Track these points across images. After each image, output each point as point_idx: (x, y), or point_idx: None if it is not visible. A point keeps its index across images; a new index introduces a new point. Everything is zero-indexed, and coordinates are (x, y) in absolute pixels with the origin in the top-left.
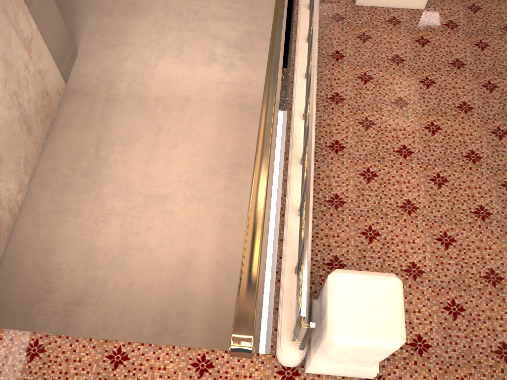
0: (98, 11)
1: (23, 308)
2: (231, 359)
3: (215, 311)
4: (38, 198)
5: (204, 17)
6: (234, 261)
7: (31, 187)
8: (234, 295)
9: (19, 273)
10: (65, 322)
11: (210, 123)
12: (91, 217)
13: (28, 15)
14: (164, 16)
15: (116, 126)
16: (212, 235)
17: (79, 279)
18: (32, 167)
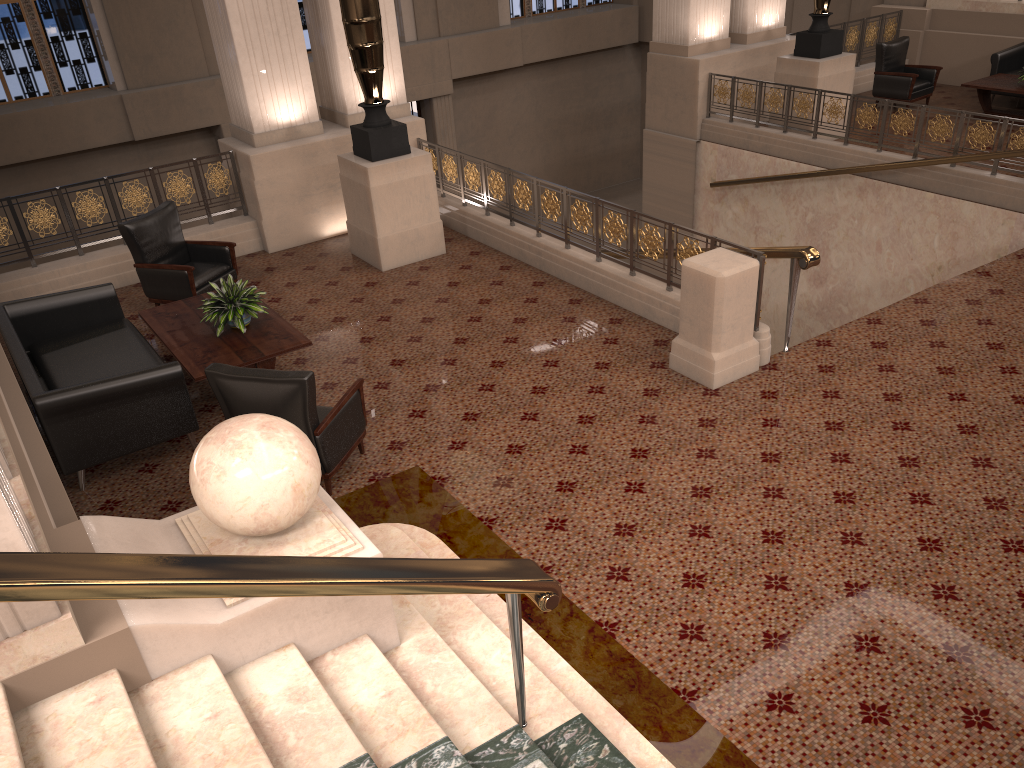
0: None
1: None
2: None
3: None
4: None
5: None
6: None
7: None
8: None
9: None
10: None
11: None
12: None
13: None
14: None
15: None
16: None
17: None
18: None
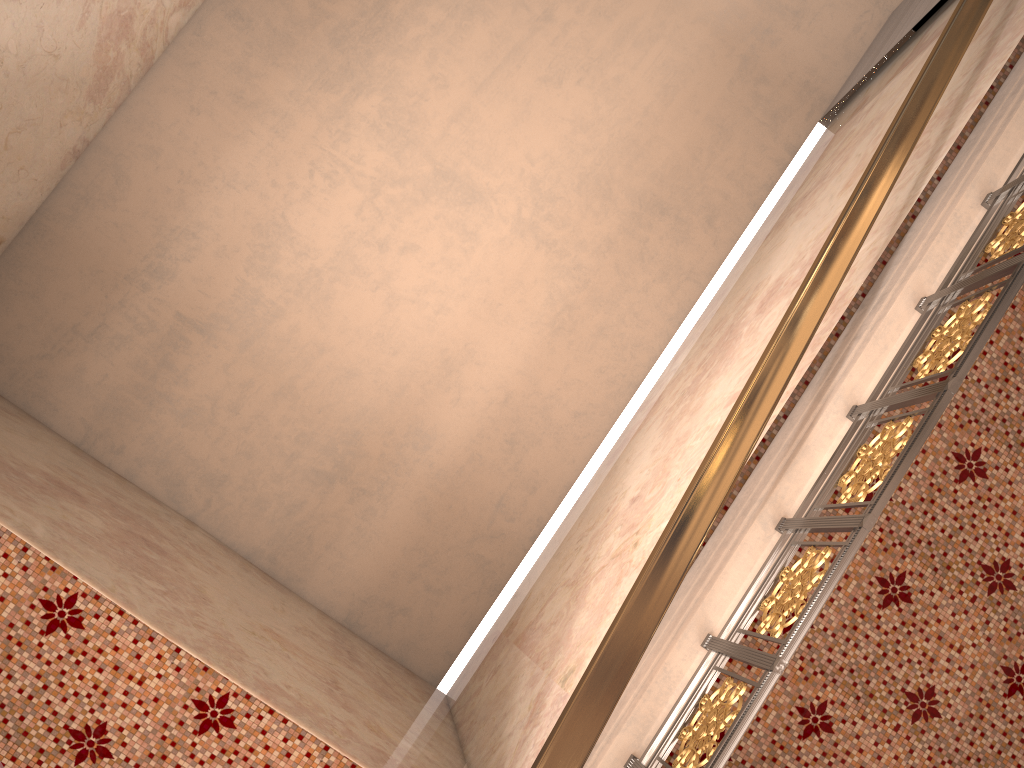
0: None
1: (93, 279)
2: None
3: (451, 492)
4: (215, 42)
5: None
6: (539, 412)
7: (211, 5)
8: (502, 481)
9: (112, 200)
10: (163, 356)
11: (657, 68)
12: (306, 153)
13: None
14: None
15: None
16: (525, 334)
17: (225, 281)
18: None
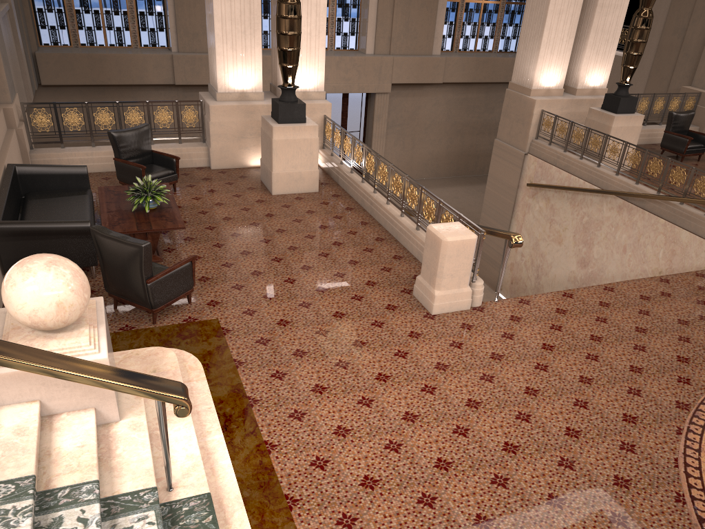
0: None
1: None
2: None
3: None
4: None
5: None
6: None
7: None
8: None
9: None
10: None
11: None
12: None
13: None
14: None
15: None
16: None
17: None
18: None
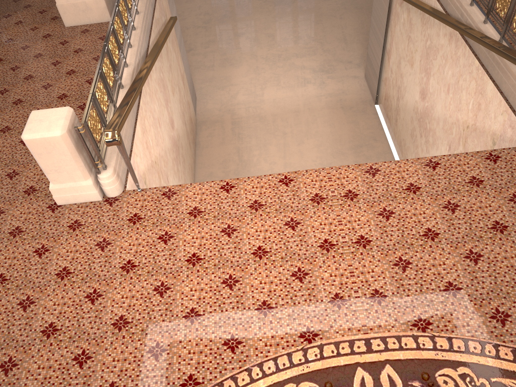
0: (201, 68)
1: None
2: (510, 152)
3: None
4: None
5: (287, 57)
6: None
7: None
8: None
9: None
10: None
11: (323, 123)
12: None
13: (181, 59)
14: (255, 62)
15: (248, 138)
16: None
17: None
18: (193, 175)
